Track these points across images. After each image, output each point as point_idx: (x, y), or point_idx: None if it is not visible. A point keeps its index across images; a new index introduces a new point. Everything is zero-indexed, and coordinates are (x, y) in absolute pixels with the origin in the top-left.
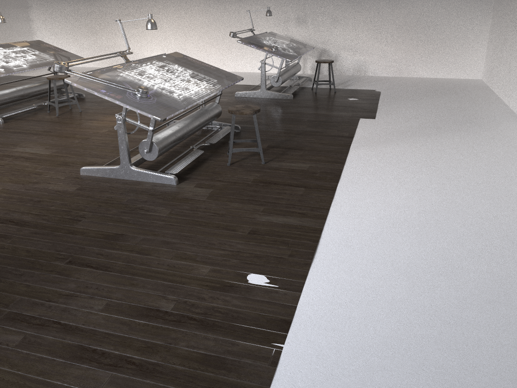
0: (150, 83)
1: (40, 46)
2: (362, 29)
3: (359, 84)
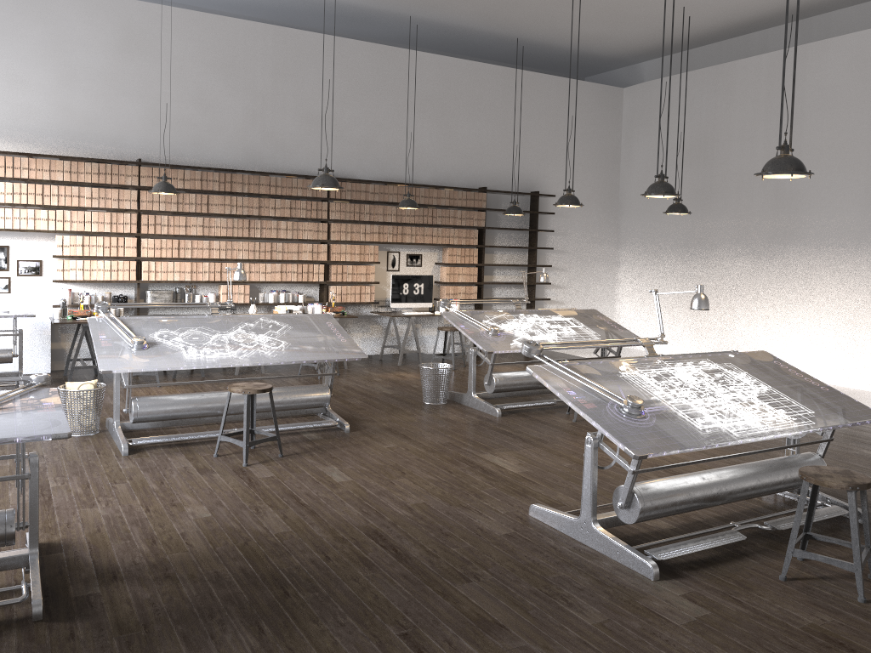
0: (664, 393)
1: (590, 317)
2: None
3: None
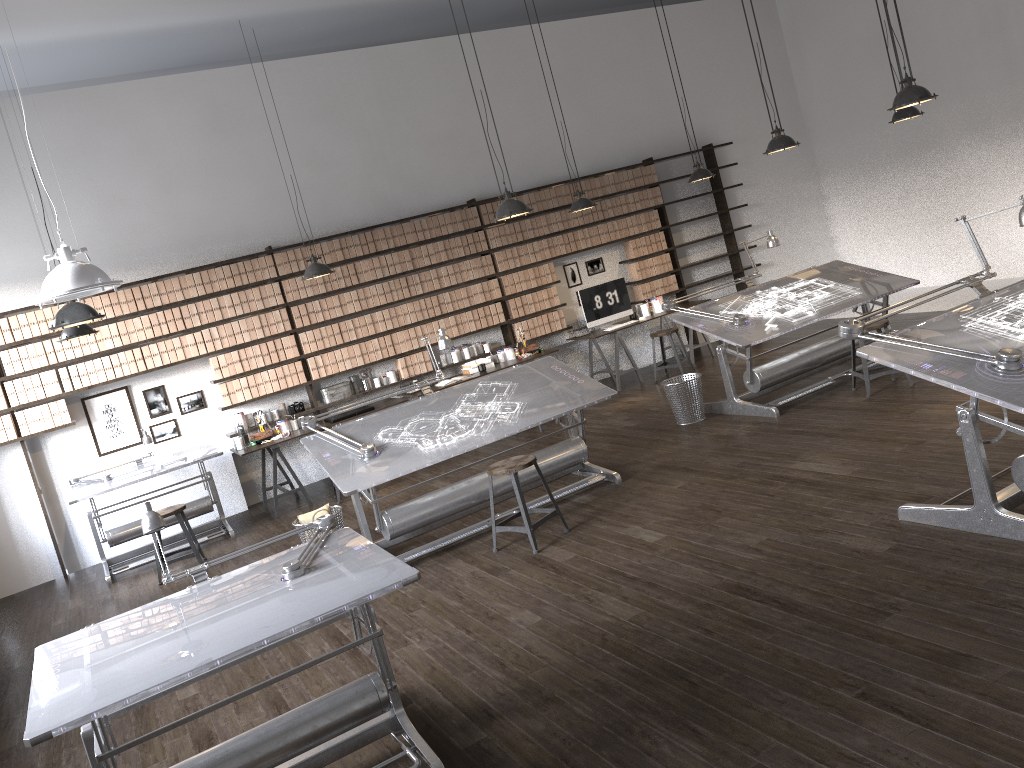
0: None
1: (836, 271)
2: None
3: None
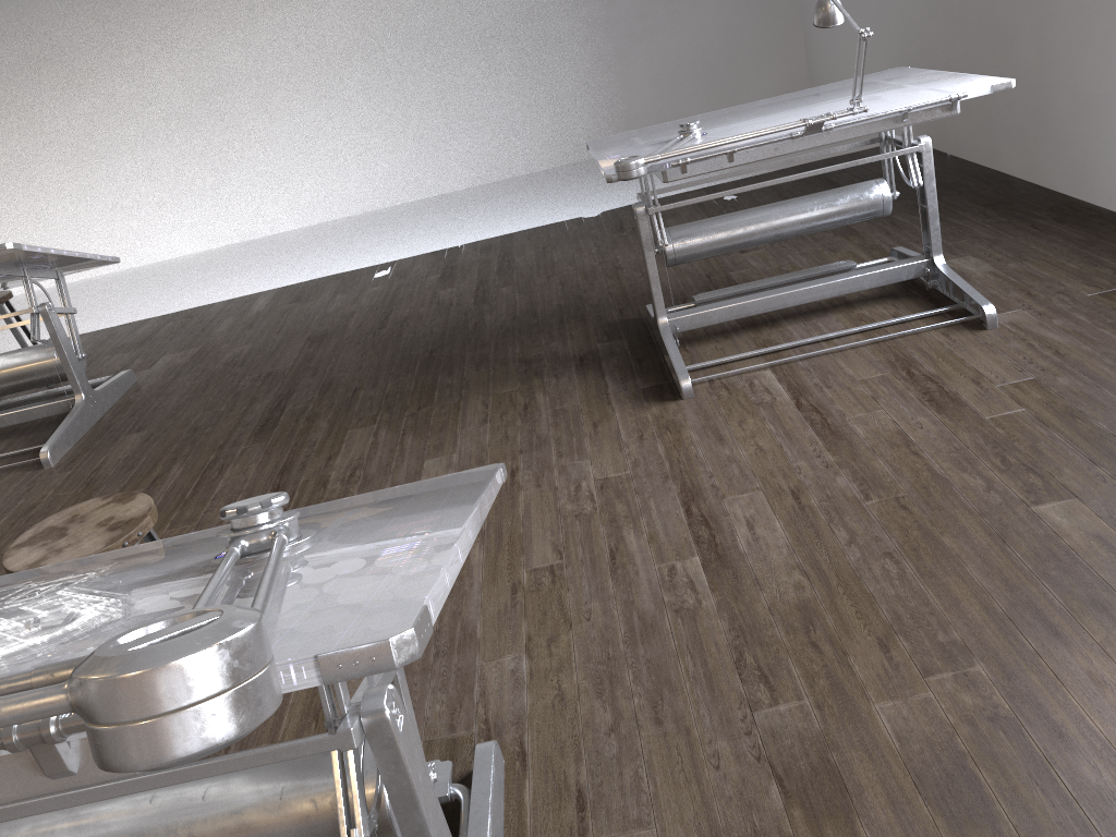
0: None
1: None
2: None
3: None
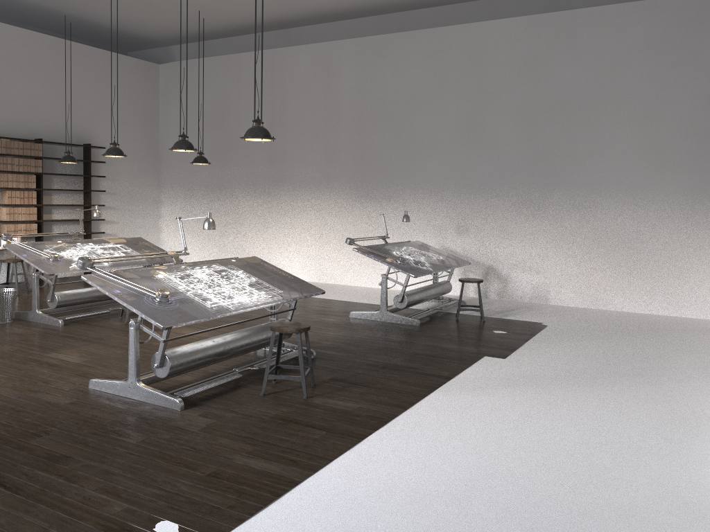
0: (186, 287)
1: (137, 243)
2: (540, 242)
3: (528, 313)
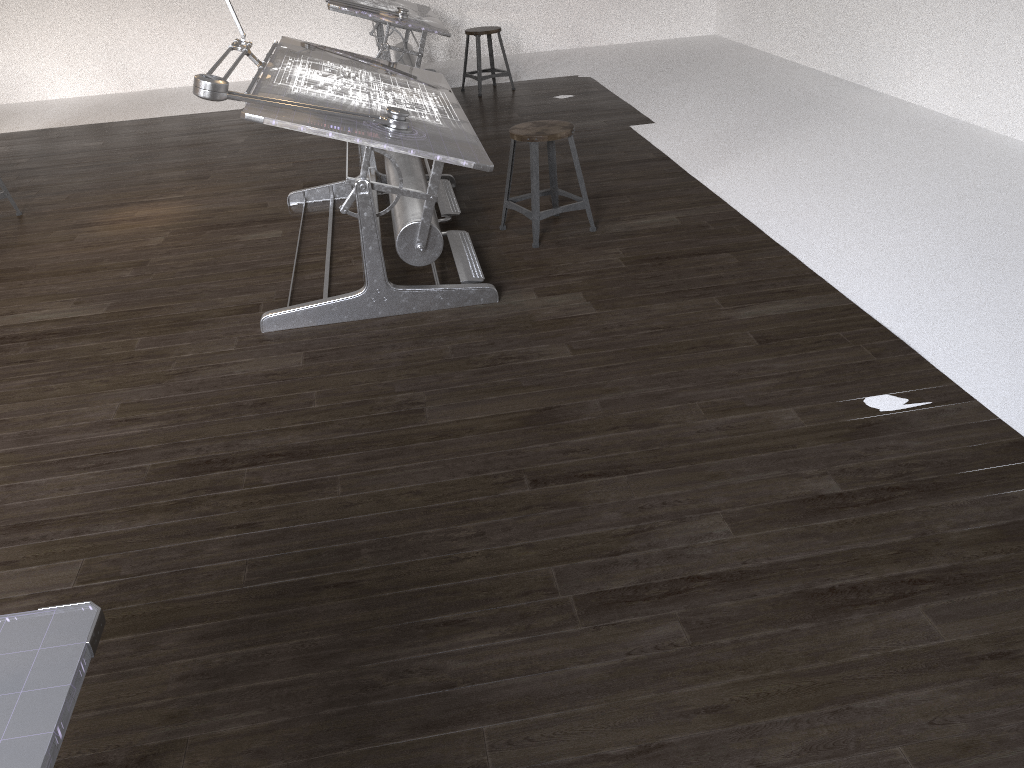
0: (361, 101)
1: None
2: None
3: (532, 69)
